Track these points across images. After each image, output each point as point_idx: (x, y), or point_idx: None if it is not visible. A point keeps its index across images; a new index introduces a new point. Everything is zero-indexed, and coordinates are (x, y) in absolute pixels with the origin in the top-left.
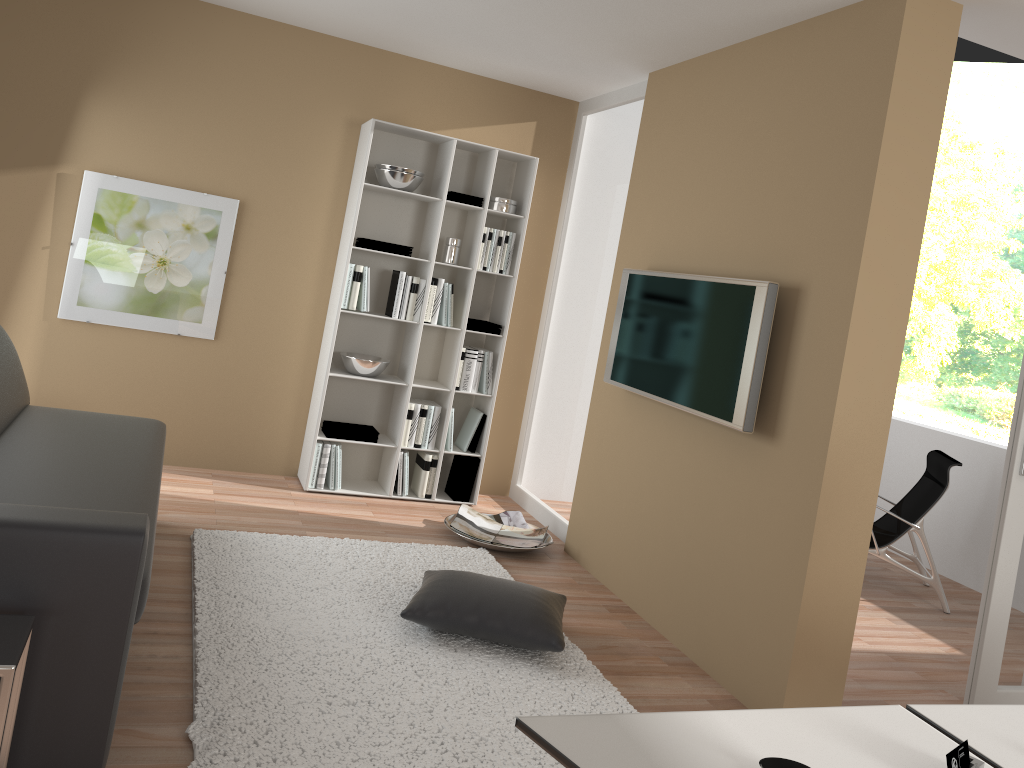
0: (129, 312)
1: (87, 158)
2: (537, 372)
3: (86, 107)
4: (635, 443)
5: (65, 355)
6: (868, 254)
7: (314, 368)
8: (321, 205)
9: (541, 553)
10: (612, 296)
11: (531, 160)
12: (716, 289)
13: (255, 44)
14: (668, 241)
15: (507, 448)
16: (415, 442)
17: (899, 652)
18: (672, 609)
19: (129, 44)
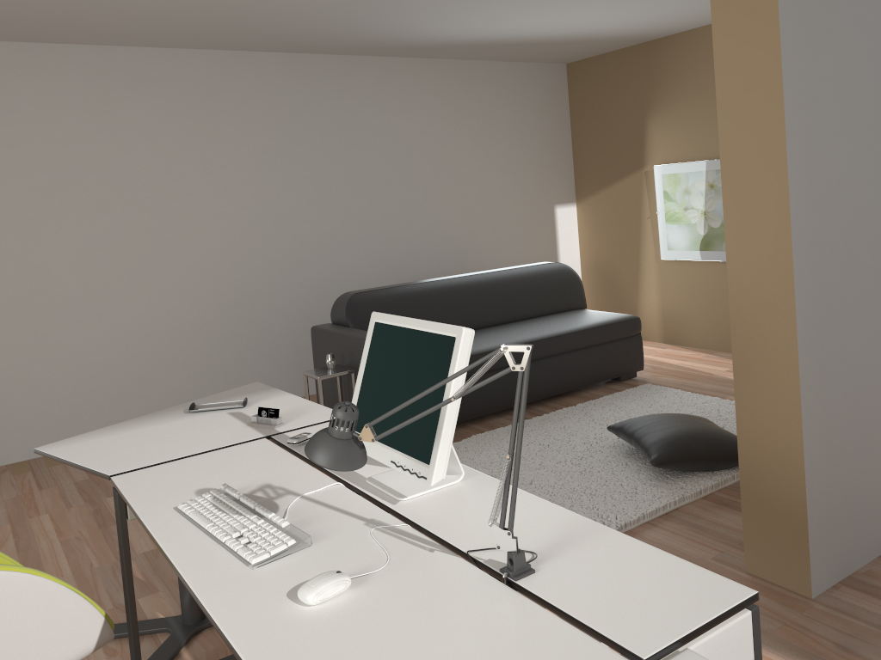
0: (692, 250)
1: (655, 157)
2: None
3: (648, 127)
4: None
5: (670, 282)
6: (722, 106)
7: None
8: None
9: None
10: None
11: None
12: None
13: None
14: None
15: None
16: None
17: None
18: None
19: (659, 79)
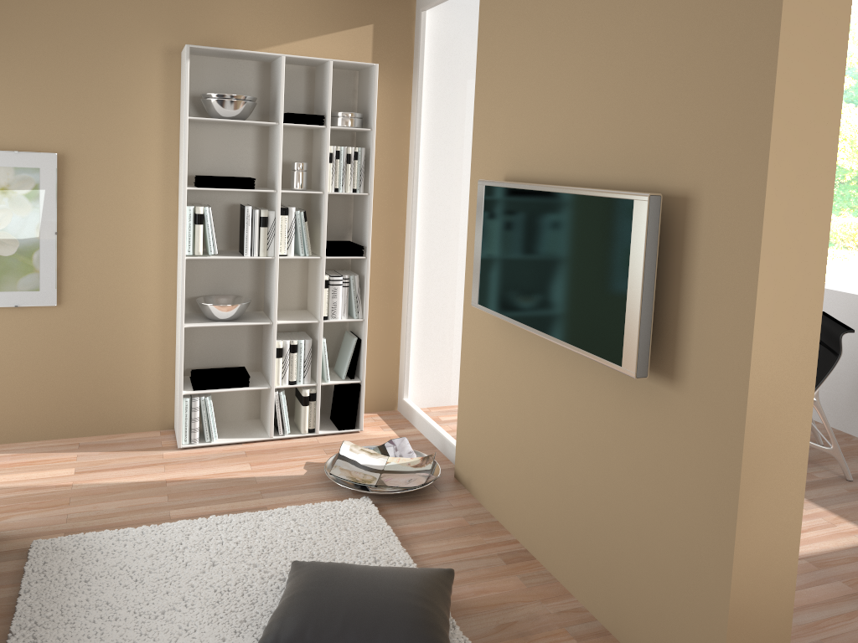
0: None
1: None
2: (409, 285)
3: None
4: (513, 371)
5: None
6: (777, 150)
7: (173, 317)
8: (151, 145)
9: (430, 486)
10: (471, 207)
11: (371, 67)
12: (585, 203)
13: None
14: (524, 144)
15: (389, 364)
16: (289, 379)
17: (818, 553)
18: (574, 562)
19: None
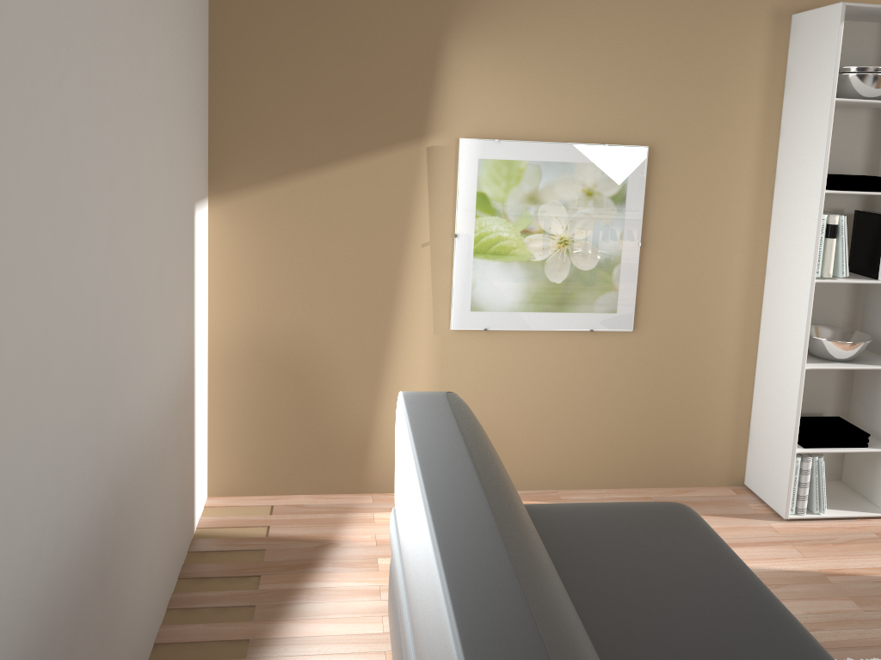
0: (531, 311)
1: (458, 122)
2: None
3: (449, 54)
4: None
5: (463, 373)
6: None
7: (754, 350)
8: (747, 135)
9: None
10: None
11: None
12: None
13: None
14: None
15: None
16: None
17: None
18: None
19: None
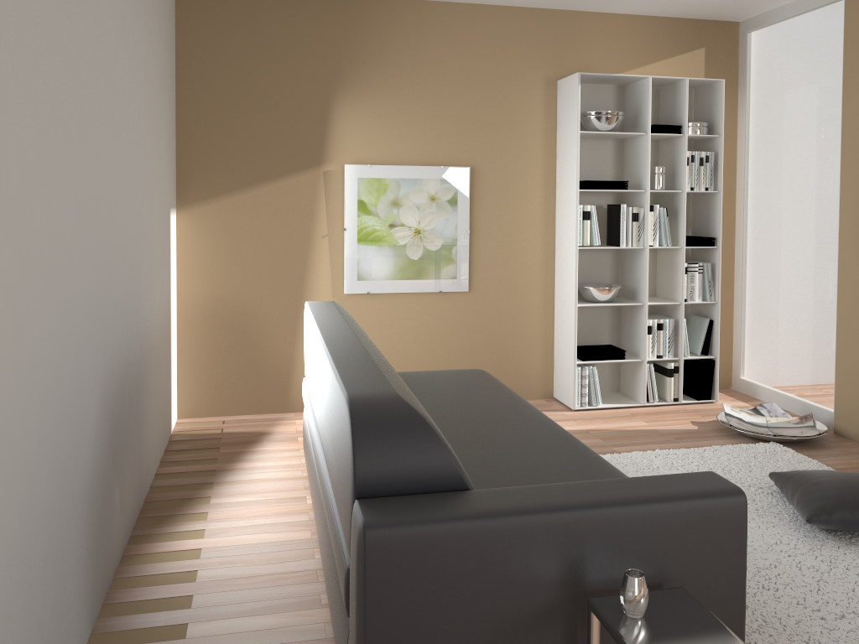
0: (398, 279)
1: (343, 154)
2: (742, 274)
3: (335, 110)
4: None
5: None
6: None
7: (552, 302)
8: (535, 158)
9: (818, 439)
10: (844, 193)
11: (715, 83)
12: None
13: (459, 28)
14: None
15: (724, 346)
16: (657, 353)
17: None
18: None
19: (360, 49)
